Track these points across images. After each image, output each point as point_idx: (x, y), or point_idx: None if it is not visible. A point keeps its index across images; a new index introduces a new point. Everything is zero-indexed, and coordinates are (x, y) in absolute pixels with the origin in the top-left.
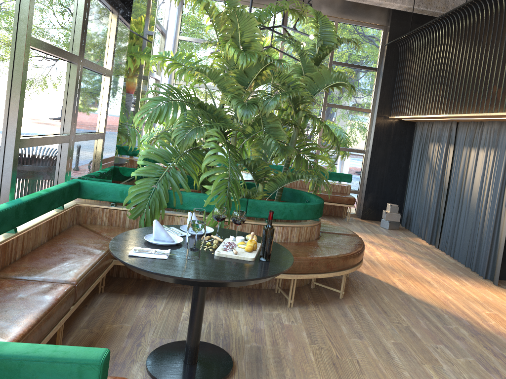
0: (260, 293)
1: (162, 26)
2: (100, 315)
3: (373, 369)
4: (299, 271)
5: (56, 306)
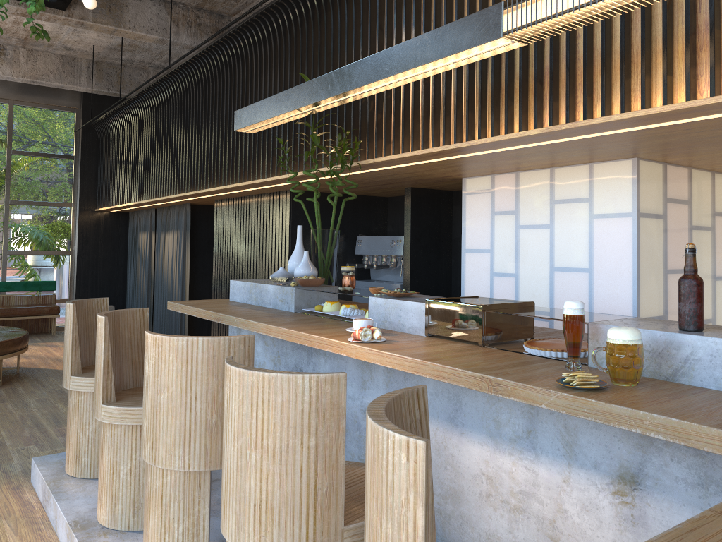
0: None
1: None
2: None
3: (4, 413)
4: None
5: None
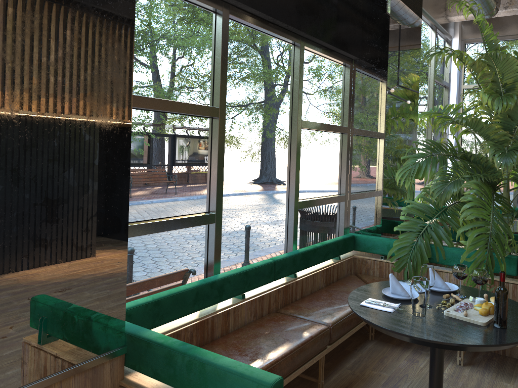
0: None
1: (442, 80)
2: (365, 360)
3: None
4: None
5: (308, 342)
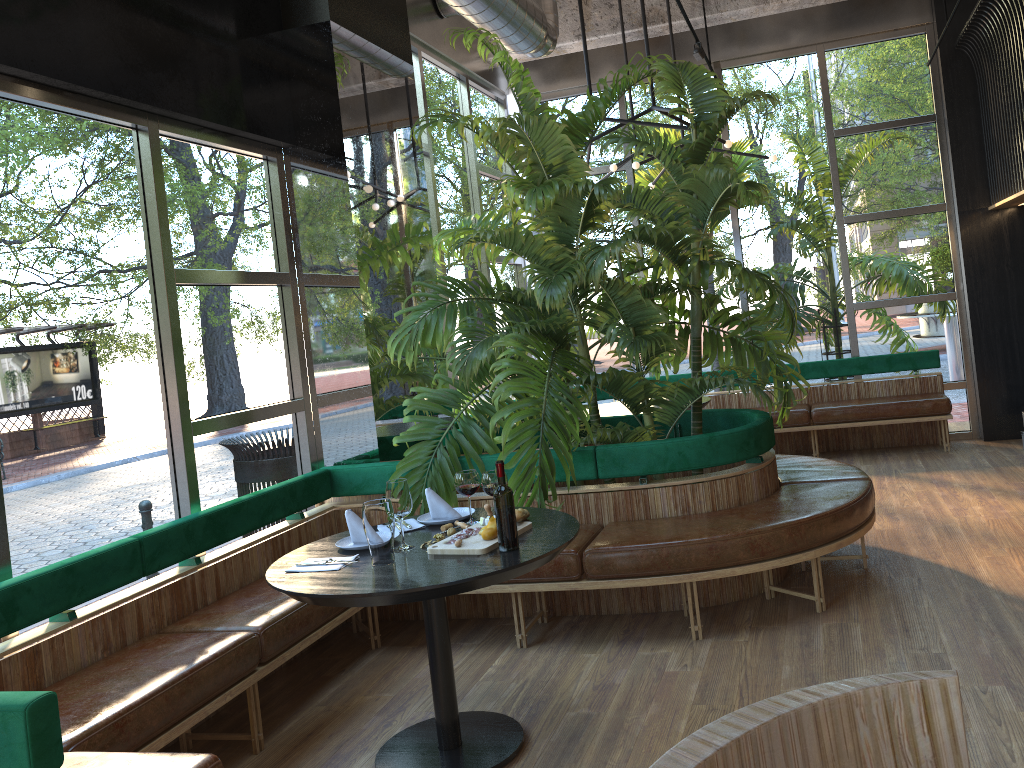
0: (653, 620)
1: (497, 171)
2: (356, 683)
3: None
4: (691, 566)
5: (207, 664)
